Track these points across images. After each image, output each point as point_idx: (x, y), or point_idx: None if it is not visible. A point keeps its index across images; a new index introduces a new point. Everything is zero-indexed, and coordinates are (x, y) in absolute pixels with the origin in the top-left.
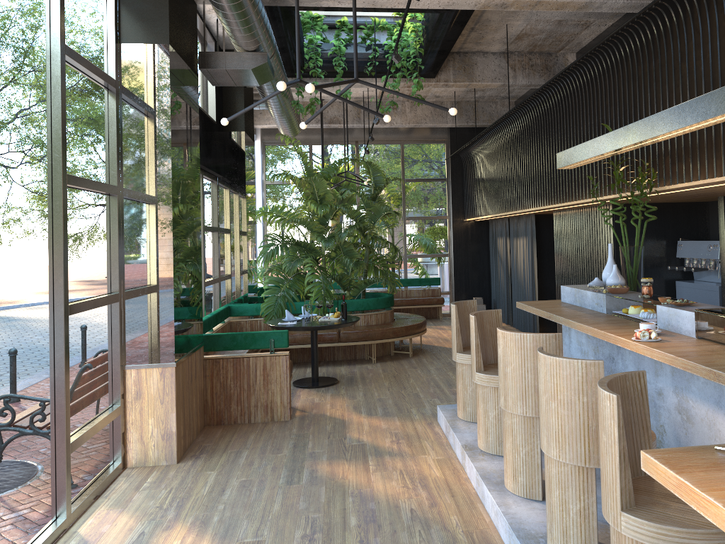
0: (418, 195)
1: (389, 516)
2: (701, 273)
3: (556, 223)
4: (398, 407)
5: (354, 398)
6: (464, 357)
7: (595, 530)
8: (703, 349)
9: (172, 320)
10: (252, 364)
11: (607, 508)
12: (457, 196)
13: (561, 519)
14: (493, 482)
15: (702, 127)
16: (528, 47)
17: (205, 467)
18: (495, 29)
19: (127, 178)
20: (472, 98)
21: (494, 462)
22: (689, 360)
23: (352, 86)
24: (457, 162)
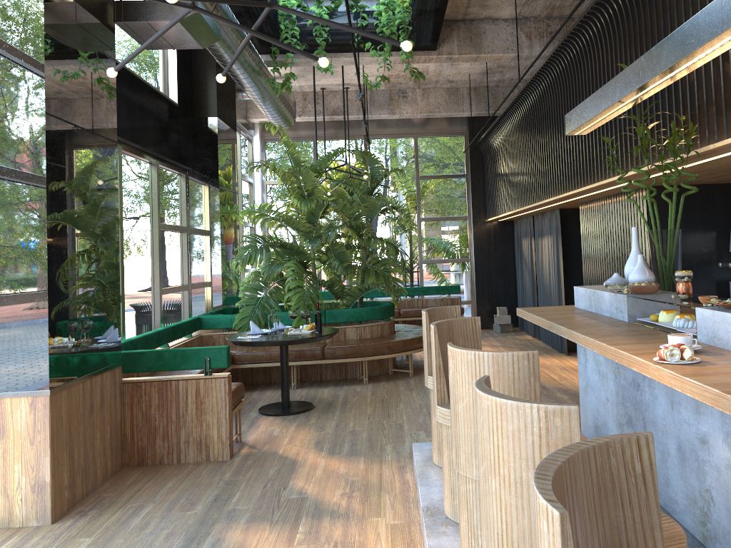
0: (434, 194)
1: None
2: None
3: (583, 216)
4: (371, 443)
5: (322, 430)
6: None
7: None
8: None
9: (46, 334)
10: (182, 389)
11: None
12: (477, 194)
13: None
14: None
15: None
16: (545, 10)
17: (84, 530)
18: None
19: None
20: (491, 82)
21: (459, 539)
22: None
23: (342, 63)
24: (477, 156)
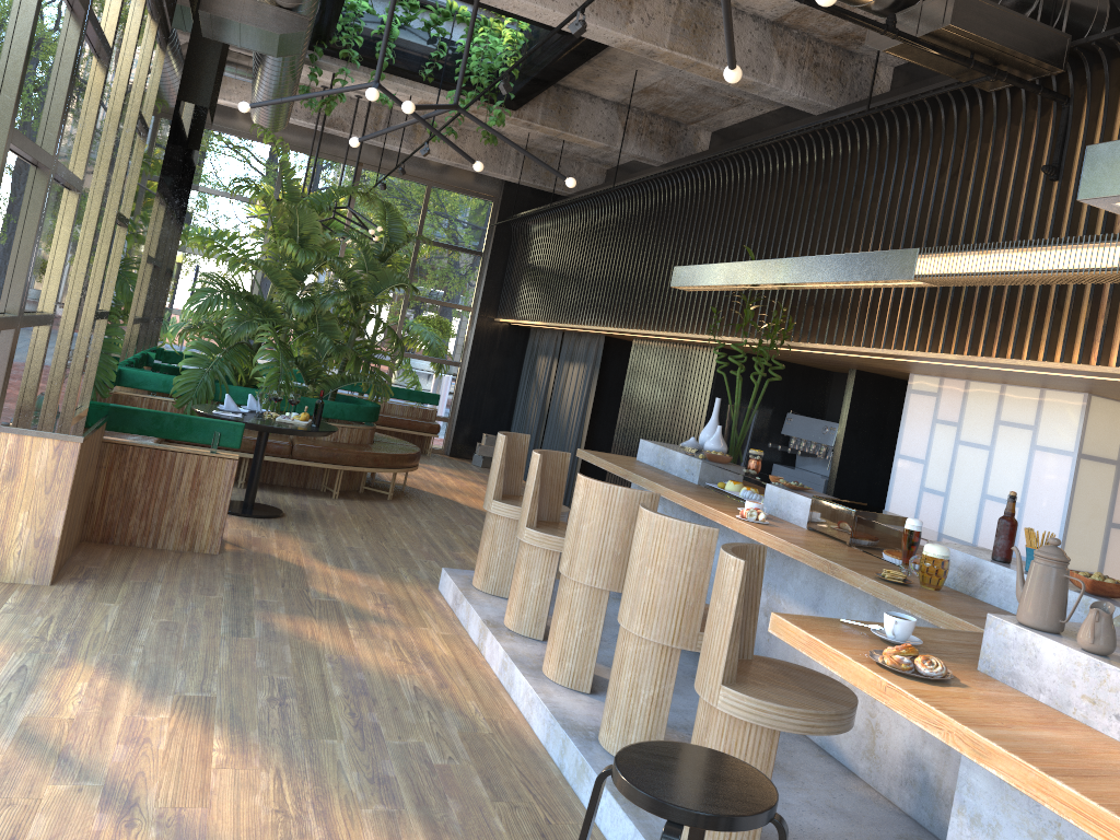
0: (435, 267)
1: (386, 690)
2: (807, 459)
3: (635, 355)
4: (380, 563)
5: (312, 541)
6: (502, 507)
7: (665, 721)
8: (816, 541)
9: (92, 374)
10: (179, 463)
11: (705, 682)
12: (492, 282)
13: (626, 706)
14: (528, 666)
15: (867, 287)
16: (653, 107)
17: (99, 596)
18: (620, 71)
19: (69, 149)
20: (550, 148)
21: (527, 645)
22: (803, 548)
23: (392, 88)
24: (505, 234)
